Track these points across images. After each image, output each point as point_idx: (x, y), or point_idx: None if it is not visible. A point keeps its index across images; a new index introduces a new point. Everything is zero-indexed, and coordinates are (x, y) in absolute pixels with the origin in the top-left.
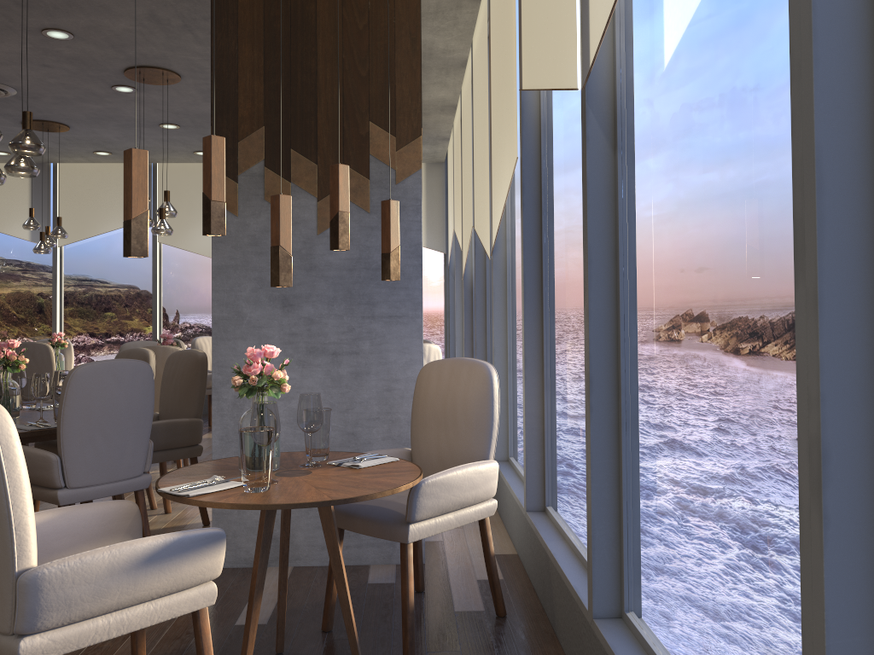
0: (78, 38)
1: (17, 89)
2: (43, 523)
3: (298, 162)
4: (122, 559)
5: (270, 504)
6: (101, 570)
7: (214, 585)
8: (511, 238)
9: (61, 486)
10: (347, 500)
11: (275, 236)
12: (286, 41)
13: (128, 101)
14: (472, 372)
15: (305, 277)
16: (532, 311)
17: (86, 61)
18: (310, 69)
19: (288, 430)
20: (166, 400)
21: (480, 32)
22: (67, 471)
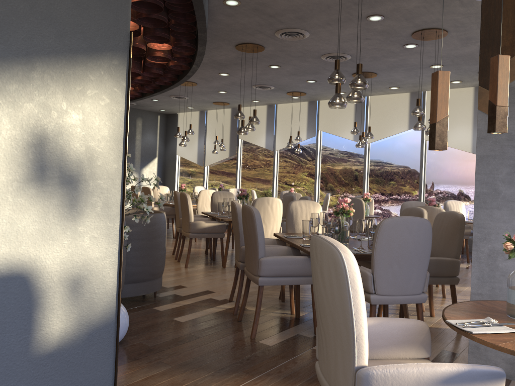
0: (386, 18)
1: (351, 55)
2: (368, 326)
3: None
4: (426, 376)
5: None
6: (410, 381)
7: None
8: None
9: (372, 292)
10: None
11: None
12: None
13: (412, 54)
14: None
15: None
16: None
17: (389, 32)
18: None
19: None
20: (434, 243)
21: None
22: (376, 283)
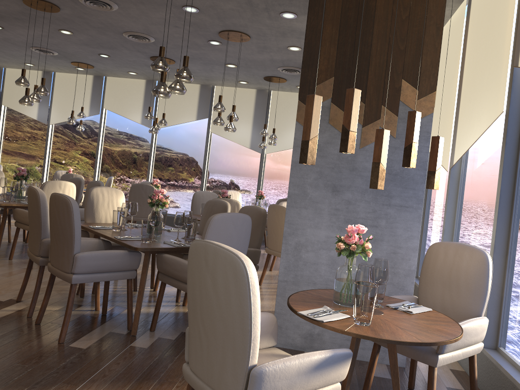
0: (201, 12)
1: (155, 39)
2: None
3: None
4: (304, 366)
5: (383, 339)
6: (293, 372)
7: (340, 384)
8: (468, 160)
9: None
10: (431, 343)
11: (377, 156)
12: (354, 24)
13: (213, 50)
14: (473, 255)
15: (349, 174)
16: (503, 216)
17: (200, 25)
18: (367, 43)
19: (327, 269)
20: None
21: (453, 23)
22: None
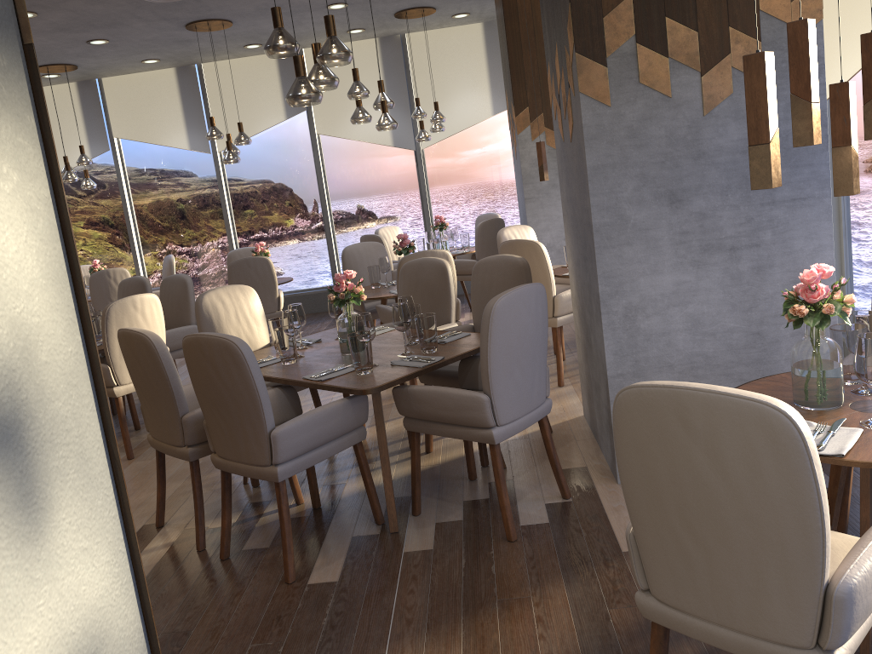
0: None
1: None
2: None
3: (675, 32)
4: None
5: None
6: None
7: None
8: None
9: (494, 425)
10: None
11: (841, 135)
12: None
13: None
14: None
15: (693, 167)
16: None
17: None
18: None
19: (687, 337)
20: None
21: None
22: (497, 409)
